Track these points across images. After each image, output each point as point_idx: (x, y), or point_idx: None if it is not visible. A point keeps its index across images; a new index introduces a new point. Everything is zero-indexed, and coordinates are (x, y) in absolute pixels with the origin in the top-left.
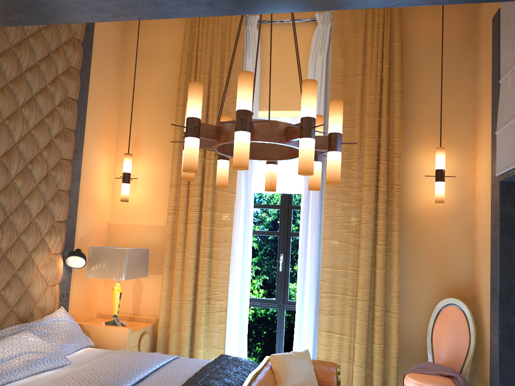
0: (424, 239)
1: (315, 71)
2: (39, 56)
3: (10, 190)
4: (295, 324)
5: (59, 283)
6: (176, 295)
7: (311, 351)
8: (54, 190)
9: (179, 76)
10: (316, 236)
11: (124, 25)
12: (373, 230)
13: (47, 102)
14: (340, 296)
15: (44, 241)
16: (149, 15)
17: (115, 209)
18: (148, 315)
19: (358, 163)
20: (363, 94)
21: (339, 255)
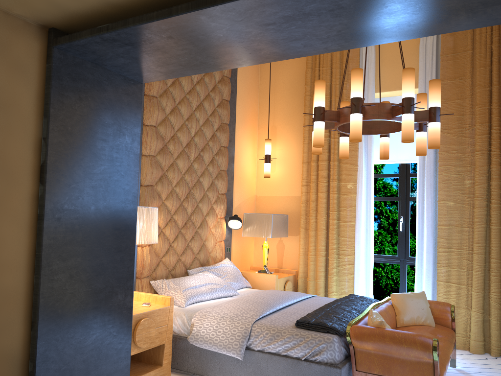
0: None
1: (425, 51)
2: None
3: (191, 171)
4: (415, 276)
5: (224, 240)
6: (311, 251)
7: (430, 298)
8: (217, 170)
9: (306, 71)
10: (431, 199)
11: None
12: (487, 190)
13: (210, 105)
14: (457, 250)
15: (212, 208)
16: (292, 57)
17: (259, 184)
18: (289, 268)
19: (470, 130)
20: (473, 67)
21: (454, 214)
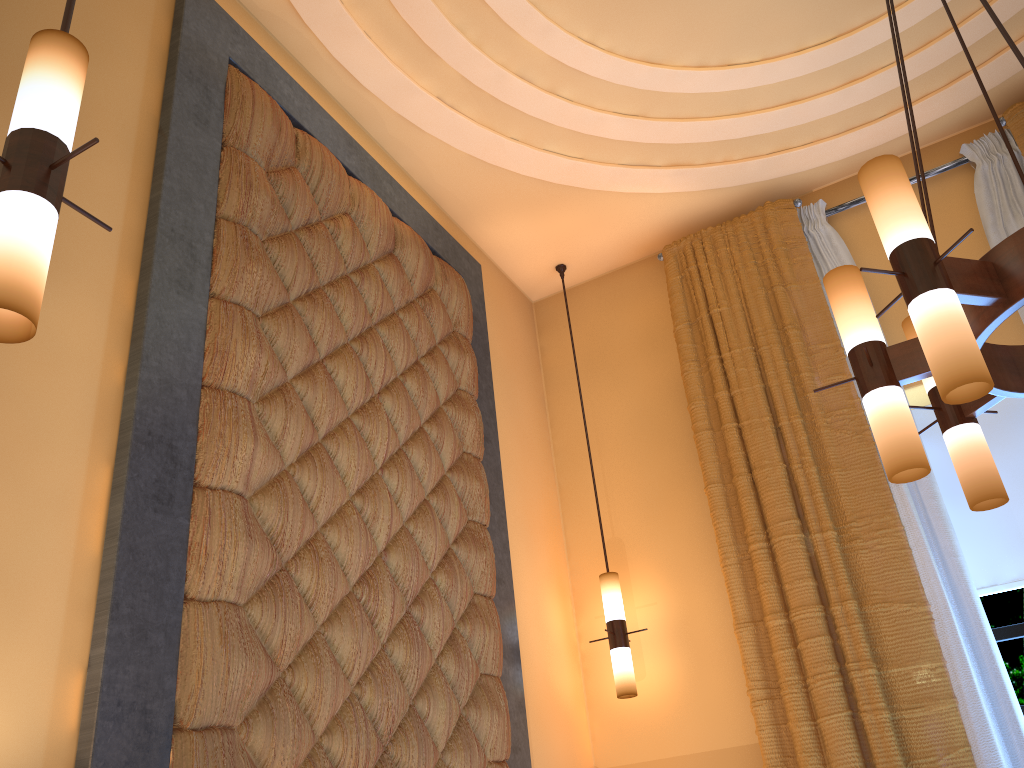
0: None
1: None
2: (401, 360)
3: (383, 671)
4: None
5: None
6: None
7: None
8: (474, 672)
9: (683, 369)
10: None
11: (532, 322)
12: None
13: (430, 459)
14: None
15: None
16: None
17: (602, 728)
18: None
19: None
20: None
21: None
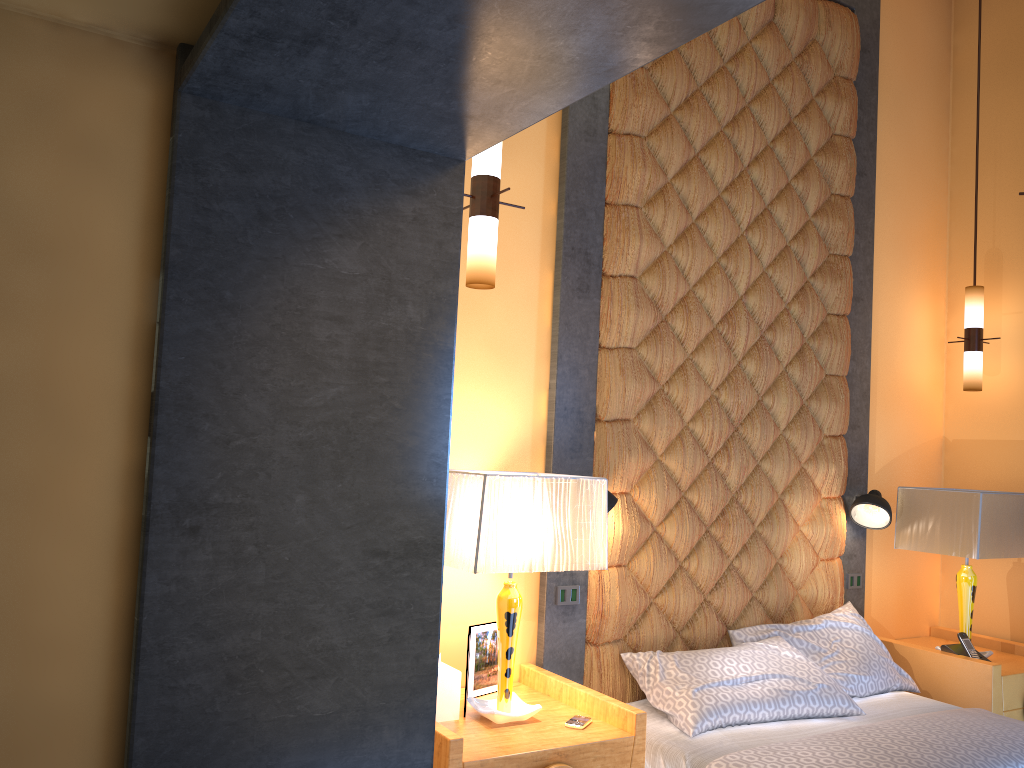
0: None
1: None
2: (771, 130)
3: (736, 381)
4: None
5: (841, 557)
6: None
7: None
8: (817, 376)
9: None
10: None
11: (948, 18)
12: None
13: (792, 213)
14: None
15: (804, 474)
16: None
17: (954, 409)
18: None
19: None
20: None
21: None
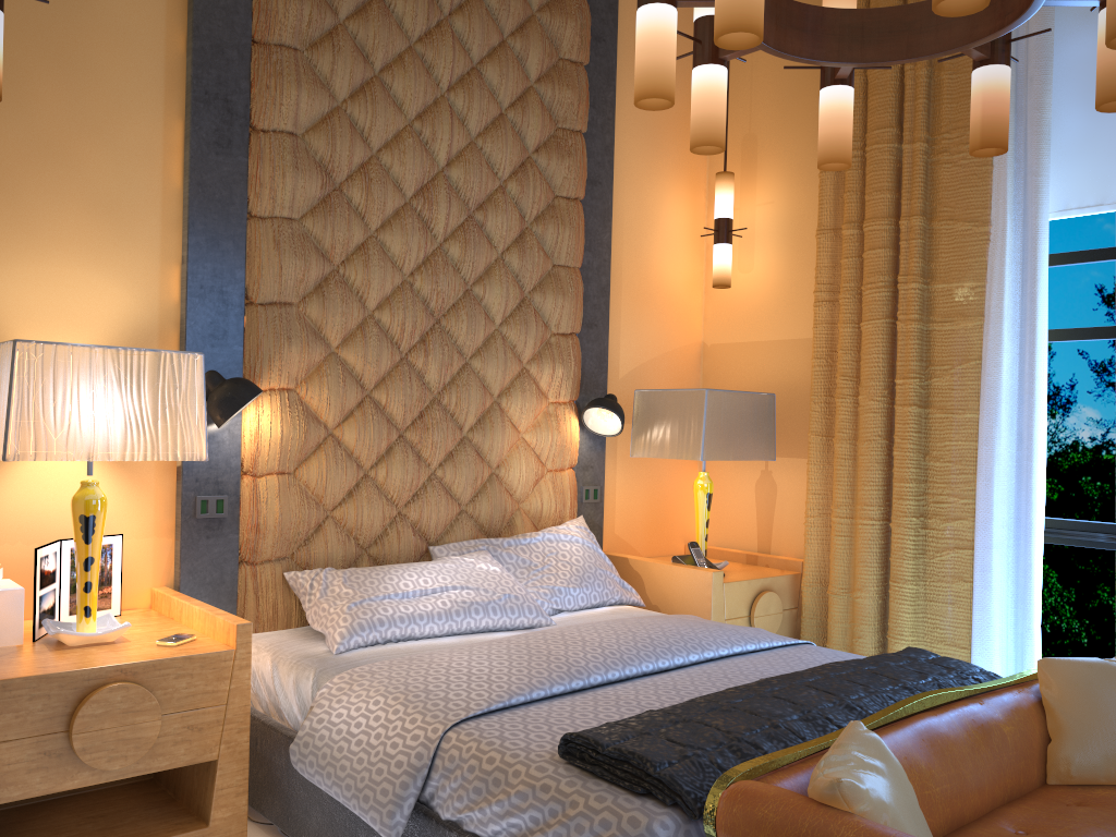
0: None
1: None
2: None
3: (435, 265)
4: None
5: (575, 468)
6: (840, 503)
7: None
8: (541, 265)
9: None
10: None
11: None
12: None
13: (506, 75)
14: None
15: (525, 375)
16: None
17: (713, 311)
18: (789, 555)
19: None
20: None
21: None
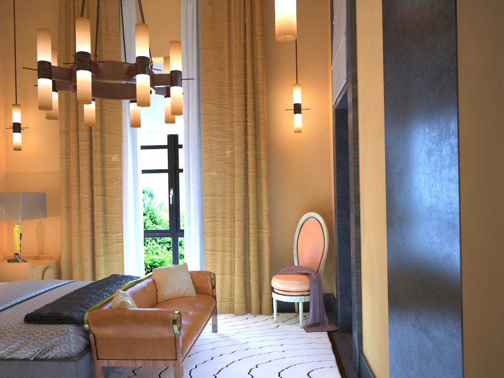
0: (289, 166)
1: (186, 18)
2: None
3: None
4: (185, 247)
5: None
6: (75, 231)
7: (198, 268)
8: None
9: (59, 26)
10: (196, 169)
11: None
12: (245, 160)
13: None
14: (221, 219)
15: None
16: None
17: (10, 158)
18: (52, 253)
19: (229, 101)
20: (230, 39)
21: (218, 184)
